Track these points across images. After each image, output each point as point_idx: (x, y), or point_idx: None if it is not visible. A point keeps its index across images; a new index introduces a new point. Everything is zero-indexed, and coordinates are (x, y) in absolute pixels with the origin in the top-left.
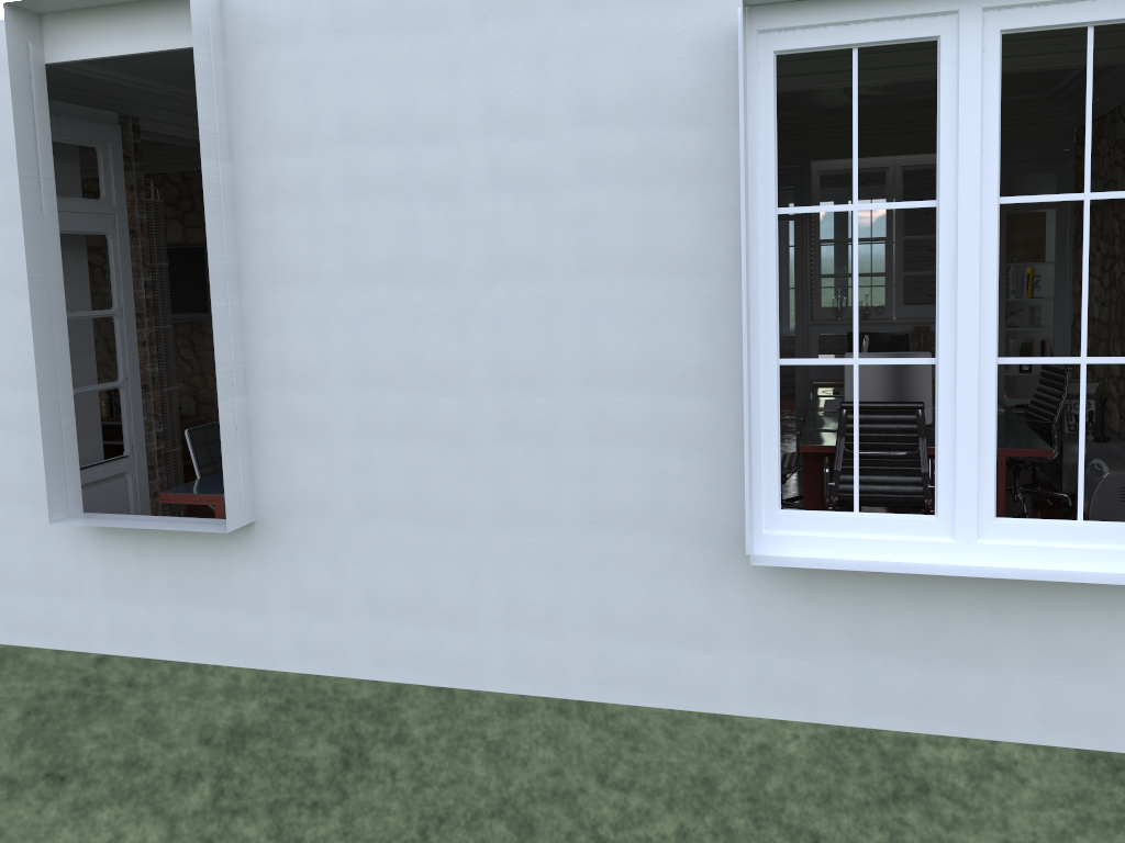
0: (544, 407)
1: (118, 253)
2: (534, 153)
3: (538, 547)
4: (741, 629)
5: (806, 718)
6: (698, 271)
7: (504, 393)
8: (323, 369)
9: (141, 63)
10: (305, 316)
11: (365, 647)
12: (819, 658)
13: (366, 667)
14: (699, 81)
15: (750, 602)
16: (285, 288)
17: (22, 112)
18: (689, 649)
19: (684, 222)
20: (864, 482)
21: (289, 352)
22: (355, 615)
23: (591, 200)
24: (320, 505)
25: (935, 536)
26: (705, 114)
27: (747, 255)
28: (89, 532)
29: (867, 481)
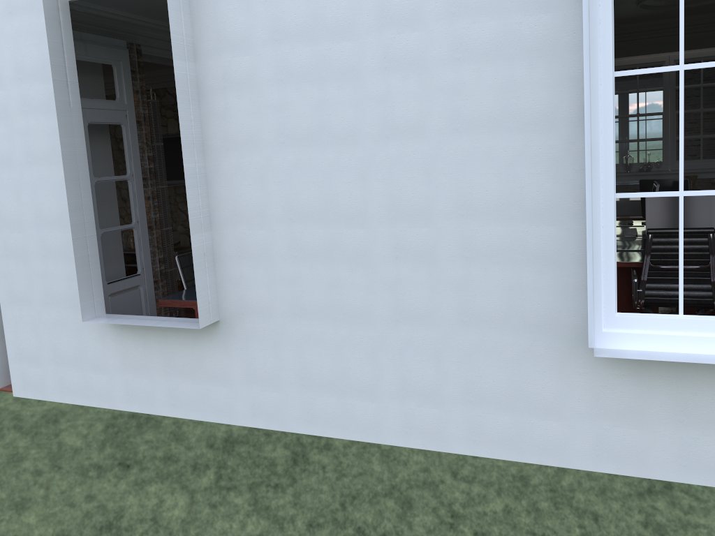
0: (426, 235)
1: (129, 136)
2: (416, 41)
3: (423, 340)
4: (582, 404)
5: (637, 474)
6: (546, 127)
7: (396, 225)
8: (264, 210)
9: (138, 3)
10: (250, 172)
11: (298, 410)
12: (647, 428)
13: (299, 425)
14: None
15: (590, 383)
16: (235, 152)
17: (53, 35)
18: (541, 418)
19: (535, 88)
20: (664, 289)
21: (239, 199)
22: (291, 387)
23: (461, 75)
24: (264, 309)
25: None
26: (552, 1)
27: (590, 110)
28: (110, 327)
29: (667, 288)
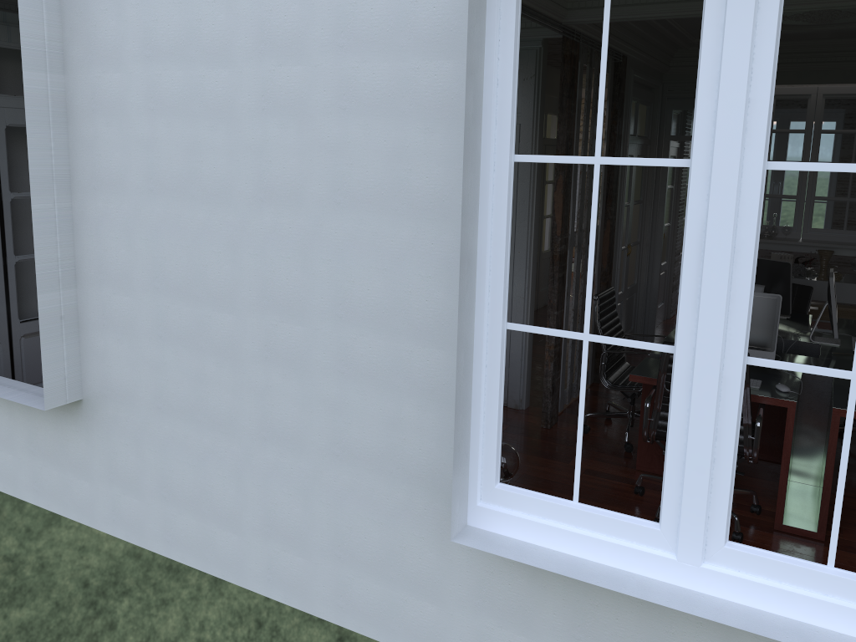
0: (299, 336)
1: None
2: (298, 78)
3: (292, 468)
4: (464, 589)
5: None
6: (441, 215)
7: (267, 317)
8: (129, 273)
9: None
10: (117, 222)
11: (158, 526)
12: (536, 637)
13: (159, 544)
14: (452, 6)
15: (474, 565)
16: (102, 194)
17: None
18: (416, 596)
19: (431, 161)
20: None
21: (105, 254)
22: (152, 496)
23: (346, 131)
24: (127, 395)
25: (656, 547)
26: (457, 43)
27: (470, 206)
28: None
29: None
